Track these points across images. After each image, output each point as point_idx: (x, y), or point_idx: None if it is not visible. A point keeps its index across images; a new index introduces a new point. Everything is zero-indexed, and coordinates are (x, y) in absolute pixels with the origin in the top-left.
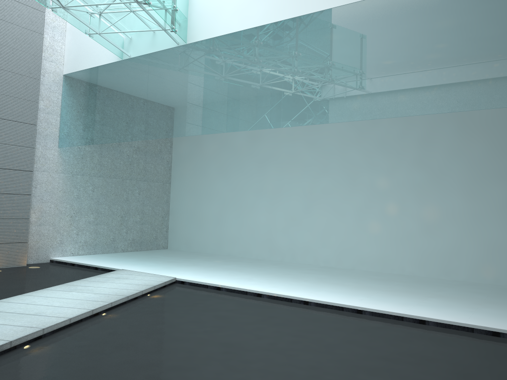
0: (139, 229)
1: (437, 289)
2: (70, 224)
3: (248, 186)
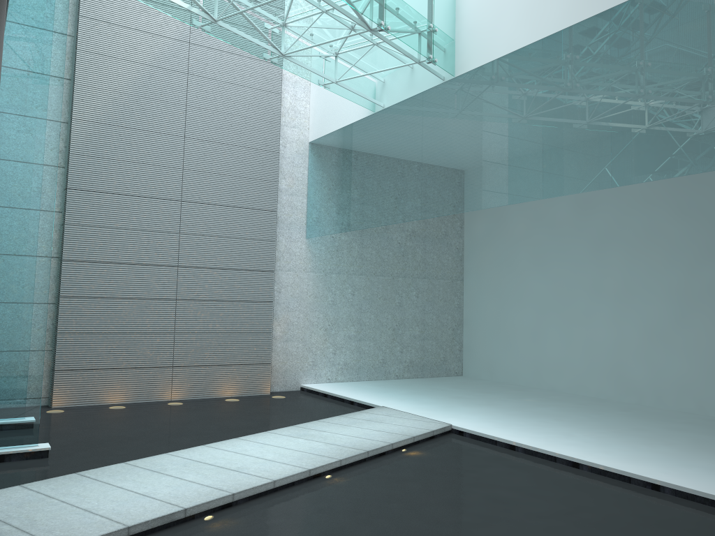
0: (420, 347)
1: None
2: (324, 340)
3: (577, 283)
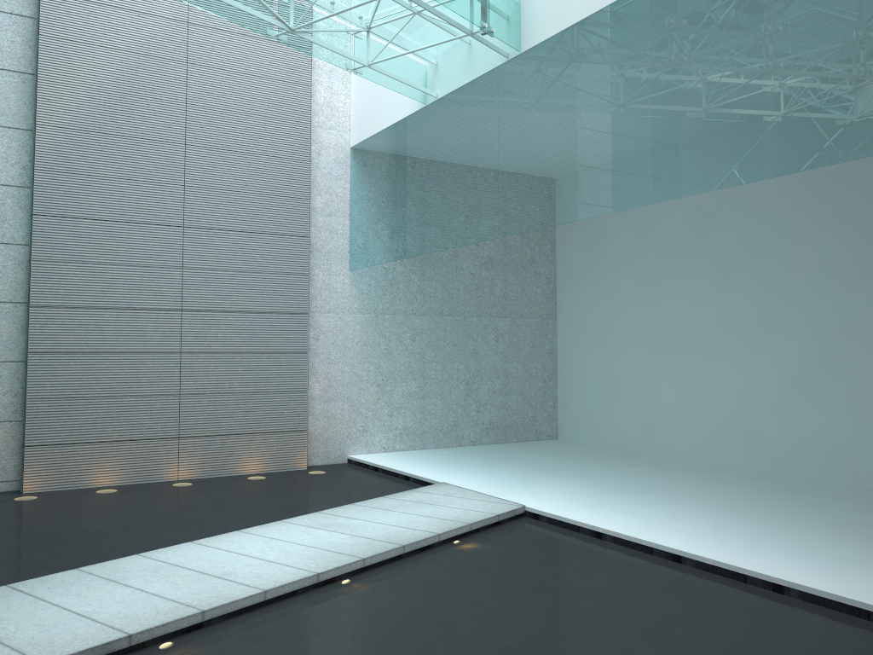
0: (501, 405)
1: None
2: (377, 399)
3: (697, 318)
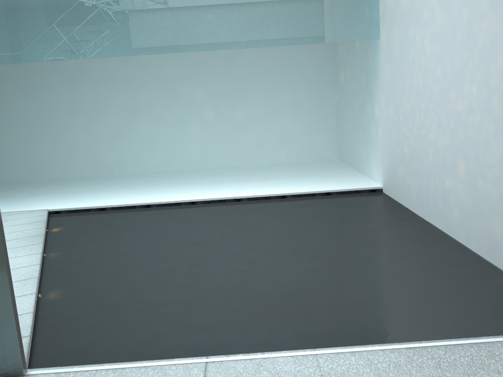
0: None
1: (261, 173)
2: None
3: (59, 105)
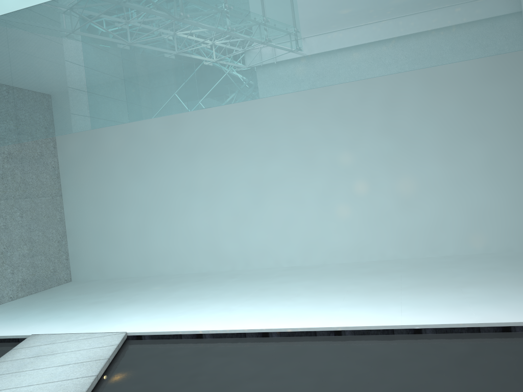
0: (30, 264)
1: (448, 273)
2: None
3: (174, 185)
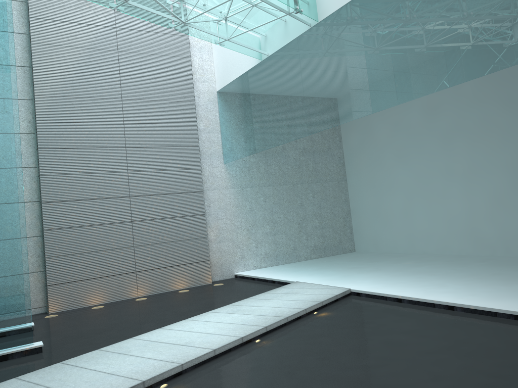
0: (320, 234)
1: None
2: (248, 238)
3: (433, 170)
